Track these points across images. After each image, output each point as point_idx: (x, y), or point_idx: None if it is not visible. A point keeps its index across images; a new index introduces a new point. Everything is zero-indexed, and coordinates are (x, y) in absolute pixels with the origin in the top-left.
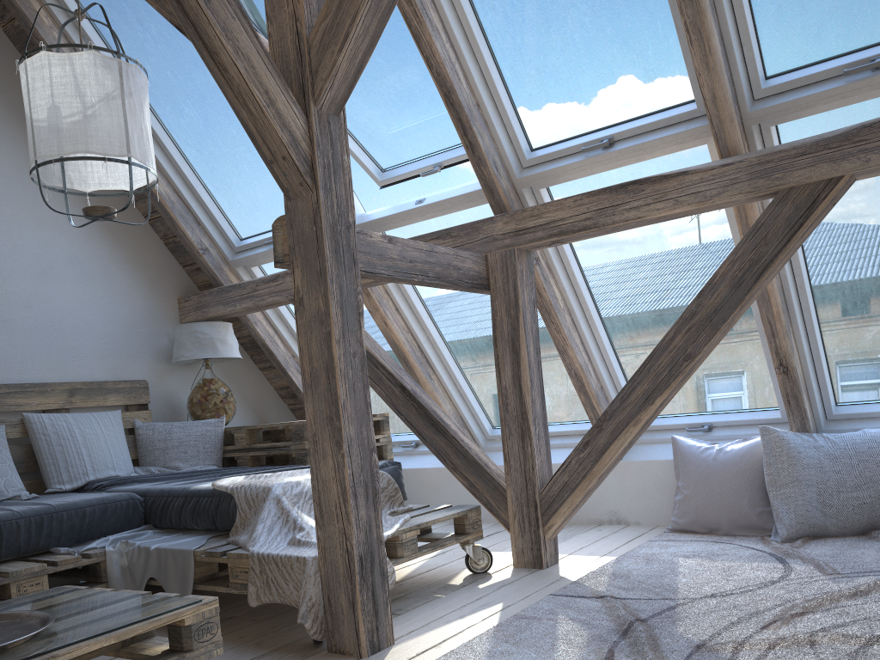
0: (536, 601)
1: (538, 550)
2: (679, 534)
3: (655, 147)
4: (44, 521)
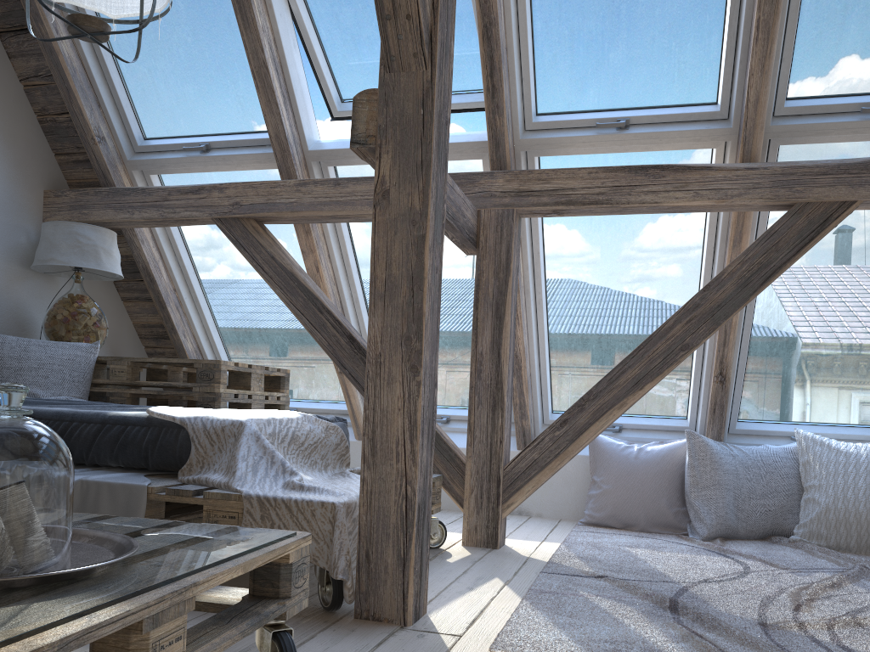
0: (533, 577)
1: (494, 528)
2: (594, 527)
3: (671, 139)
4: None
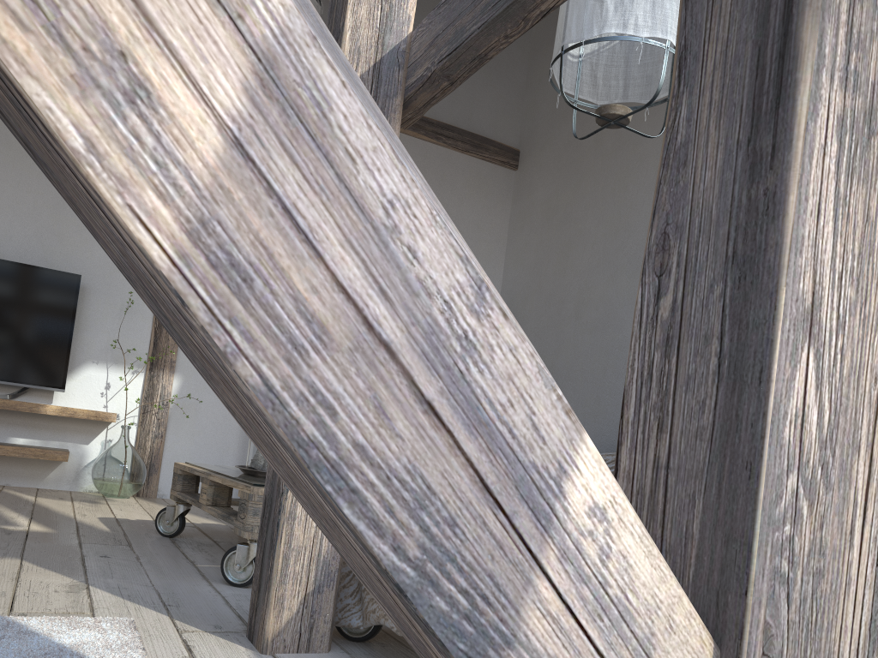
0: None
1: None
2: None
3: None
4: None
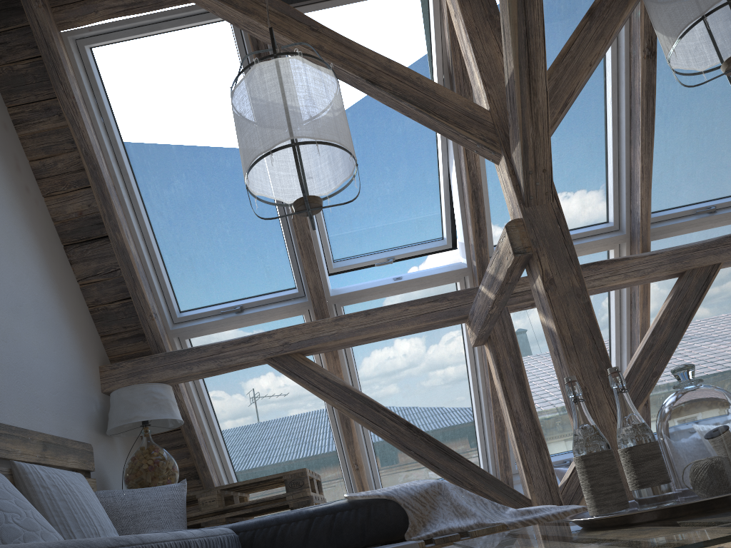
0: None
1: None
2: None
3: (589, 246)
4: (207, 544)
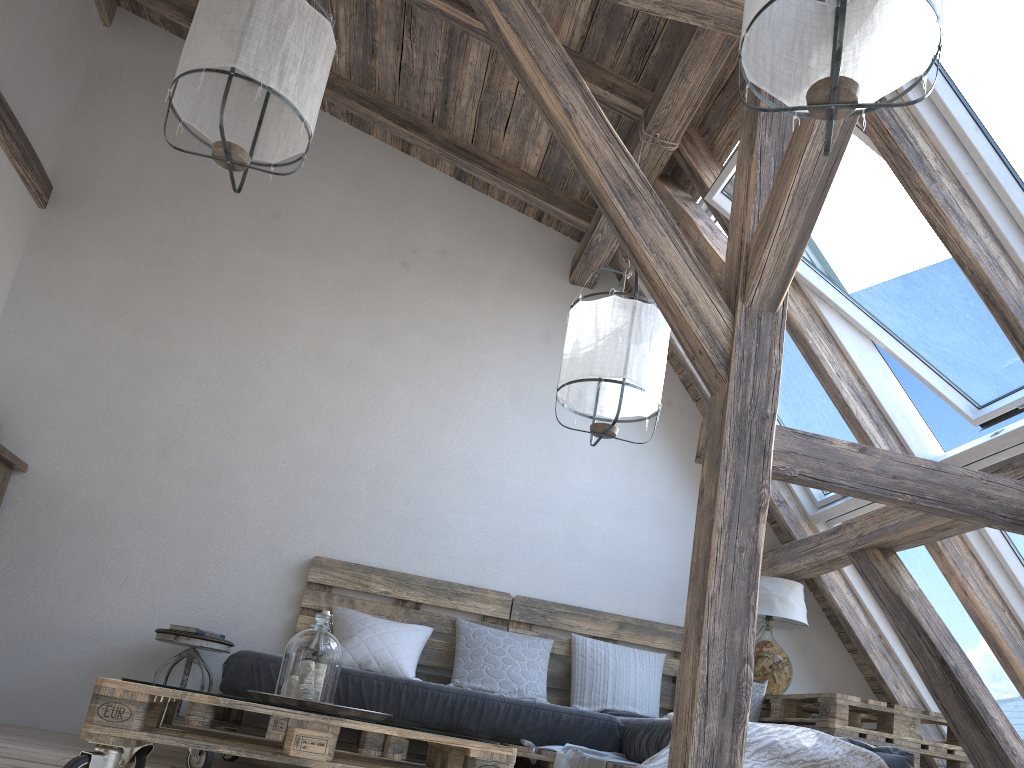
0: None
1: None
2: None
3: None
4: (521, 711)
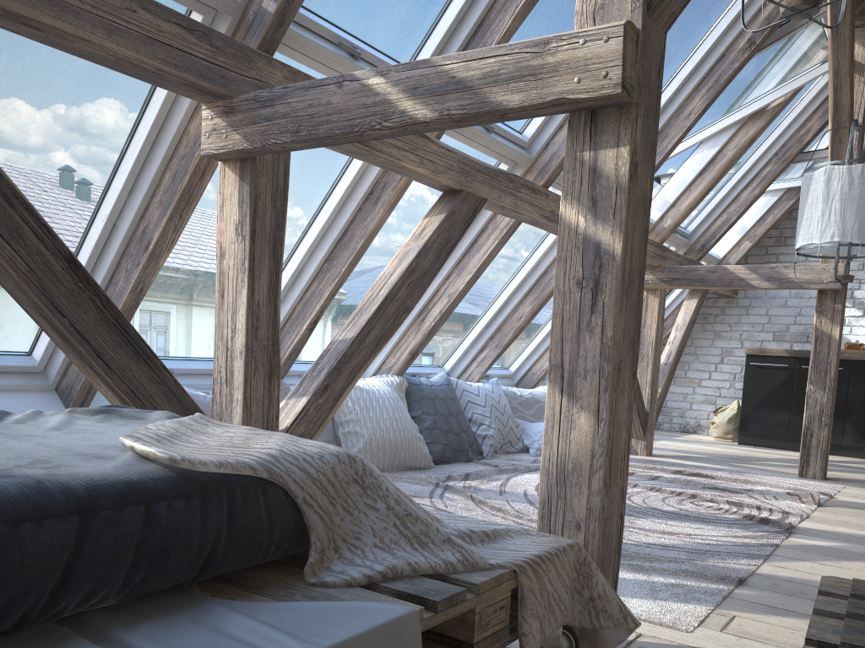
0: None
1: None
2: None
3: None
4: None
